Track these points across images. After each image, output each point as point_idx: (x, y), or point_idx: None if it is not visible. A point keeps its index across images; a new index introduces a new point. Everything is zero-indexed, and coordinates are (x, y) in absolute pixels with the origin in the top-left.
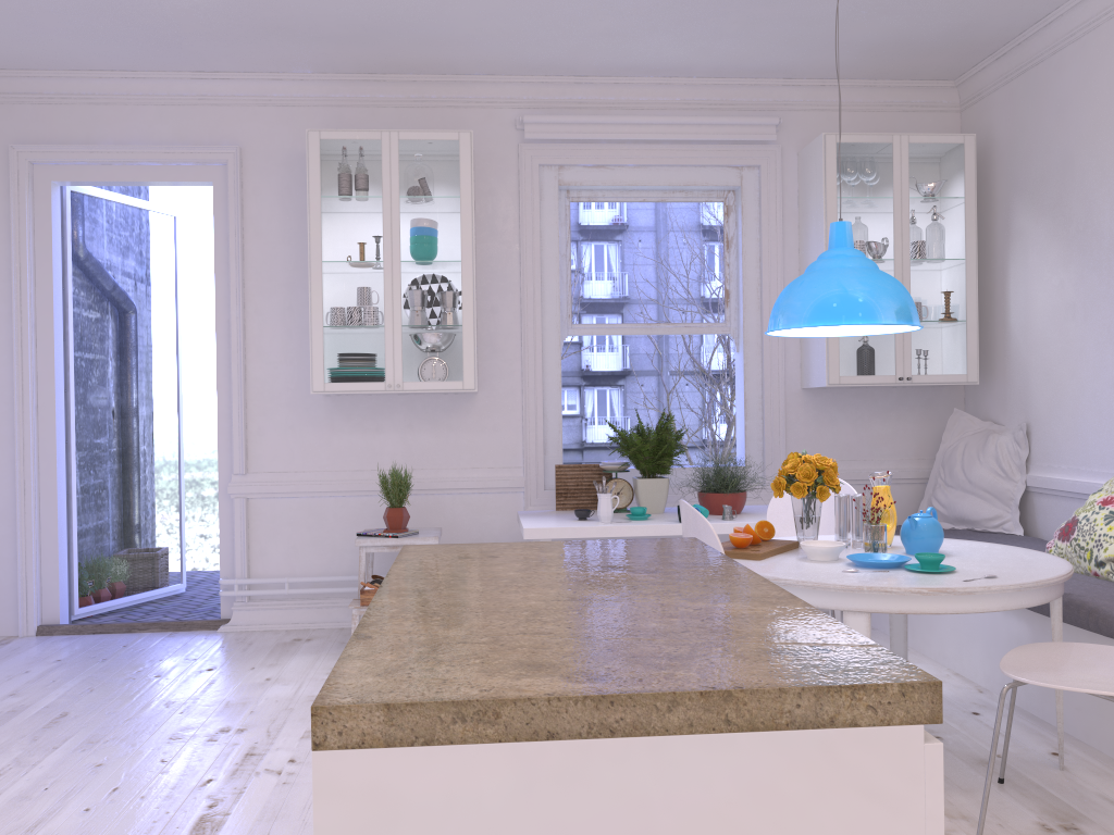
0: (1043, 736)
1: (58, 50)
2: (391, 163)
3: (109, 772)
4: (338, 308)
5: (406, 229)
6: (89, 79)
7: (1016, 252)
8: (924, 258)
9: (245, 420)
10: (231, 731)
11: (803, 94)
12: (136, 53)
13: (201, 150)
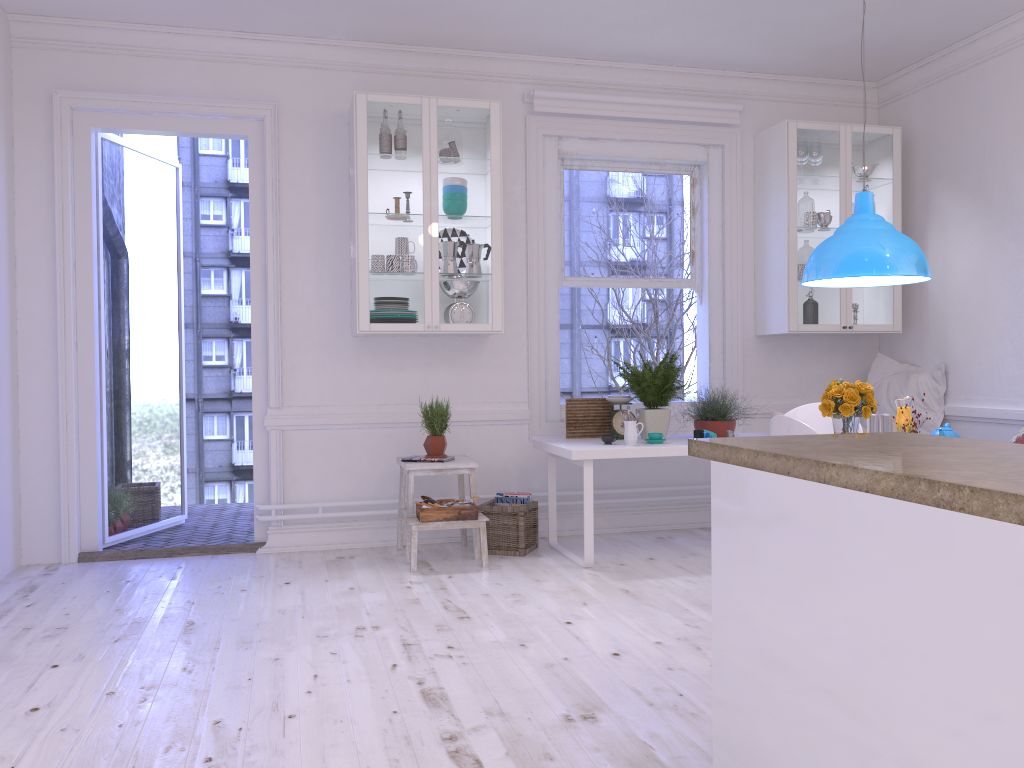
0: None
1: (117, 2)
2: (430, 126)
3: (293, 664)
4: (383, 255)
5: (443, 187)
6: (133, 32)
7: (935, 225)
8: None
9: (280, 358)
10: (367, 628)
11: (759, 86)
12: (192, 10)
13: (241, 105)
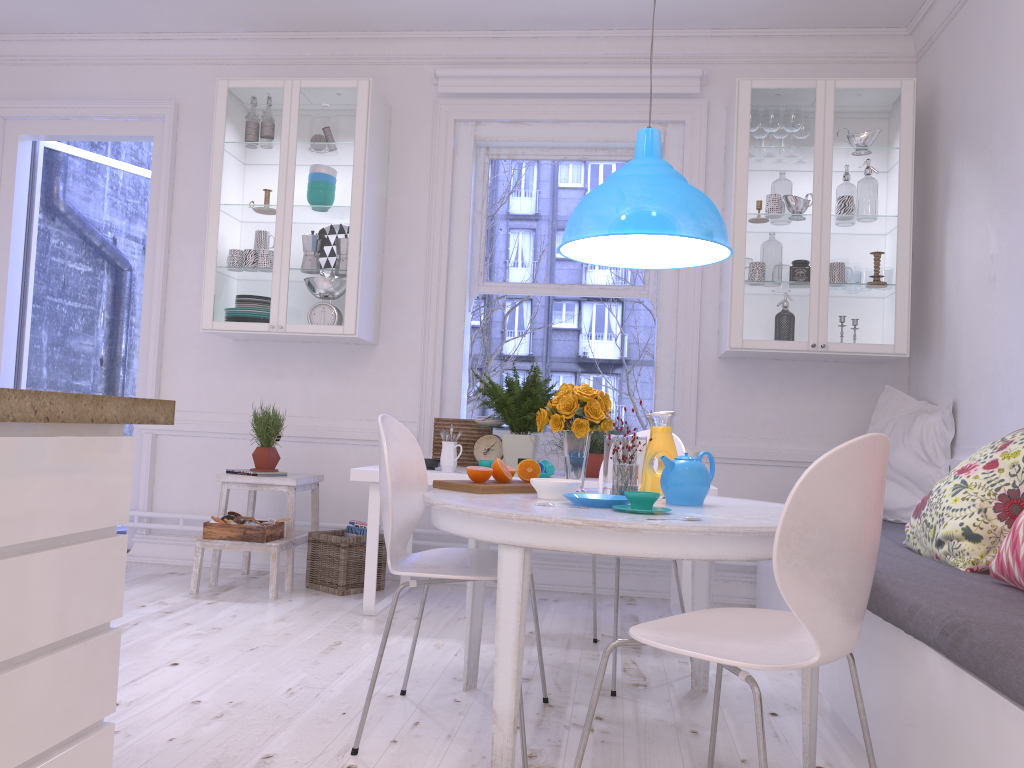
0: (829, 748)
1: (13, 11)
2: (291, 110)
3: None
4: (232, 249)
5: (300, 174)
6: (54, 42)
7: (953, 206)
8: (847, 213)
9: (160, 359)
10: None
11: (735, 46)
12: (79, 13)
13: (143, 105)
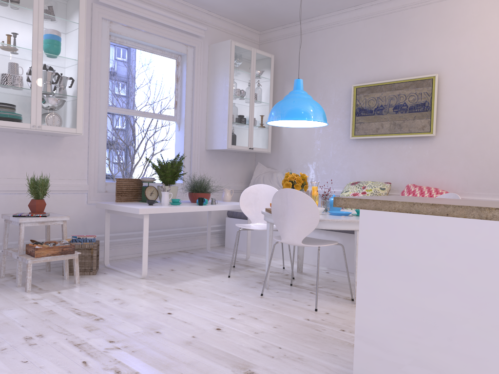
0: None
1: None
2: None
3: None
4: (1, 73)
5: (47, 34)
6: None
7: None
8: (258, 100)
9: None
10: (33, 337)
11: (212, 20)
12: None
13: None
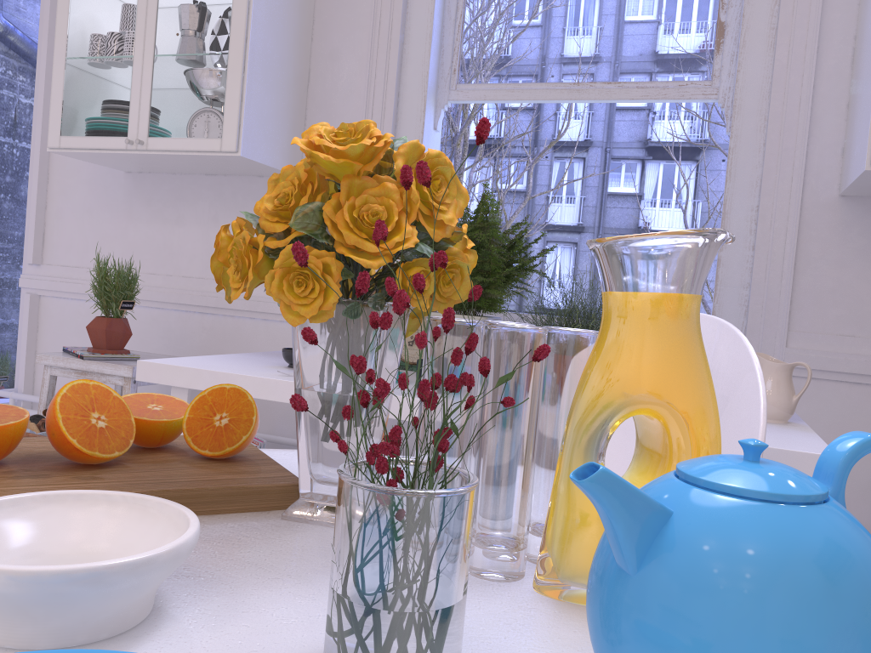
0: None
1: None
2: None
3: None
4: (84, 31)
5: None
6: None
7: None
8: None
9: (43, 198)
10: None
11: None
12: None
13: None
